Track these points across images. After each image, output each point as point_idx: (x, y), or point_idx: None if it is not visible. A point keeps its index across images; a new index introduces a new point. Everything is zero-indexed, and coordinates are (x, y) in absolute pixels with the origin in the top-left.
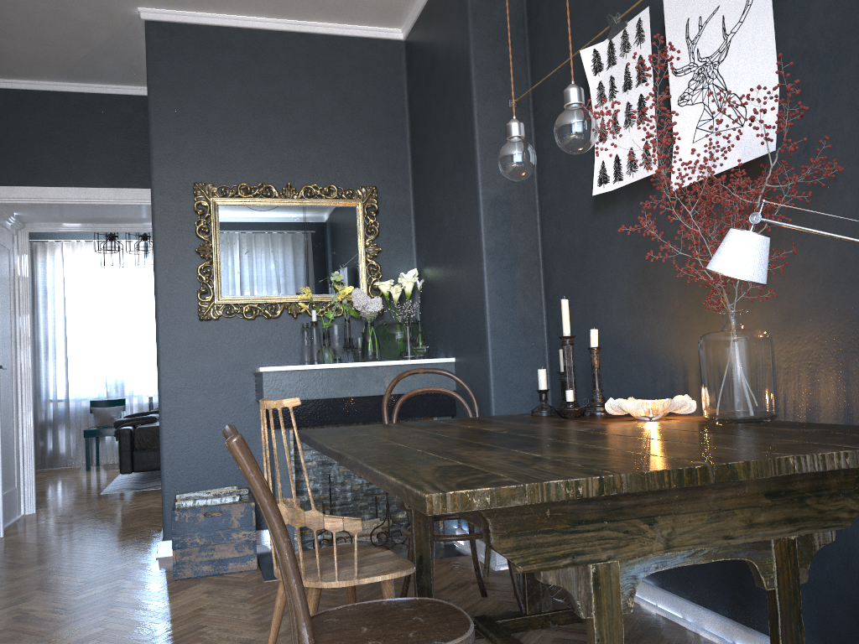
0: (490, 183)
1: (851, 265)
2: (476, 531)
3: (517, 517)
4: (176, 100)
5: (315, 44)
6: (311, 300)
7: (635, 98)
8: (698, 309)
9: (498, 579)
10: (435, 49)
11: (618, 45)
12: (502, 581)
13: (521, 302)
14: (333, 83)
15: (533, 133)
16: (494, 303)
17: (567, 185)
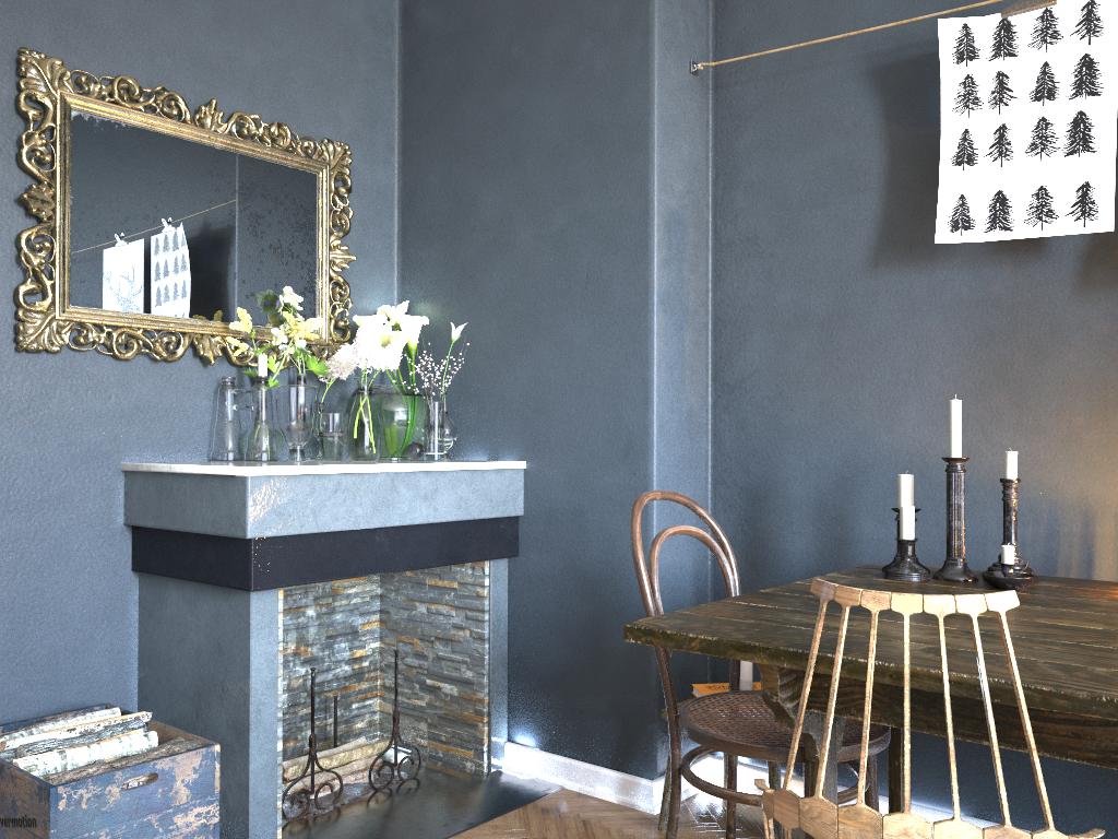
0: (667, 187)
1: None
2: (571, 747)
3: None
4: None
5: None
6: (253, 335)
7: (1064, 115)
8: None
9: (688, 830)
10: None
11: (1027, 29)
12: (702, 834)
13: (688, 384)
14: None
15: (710, 123)
16: (663, 383)
17: (800, 216)
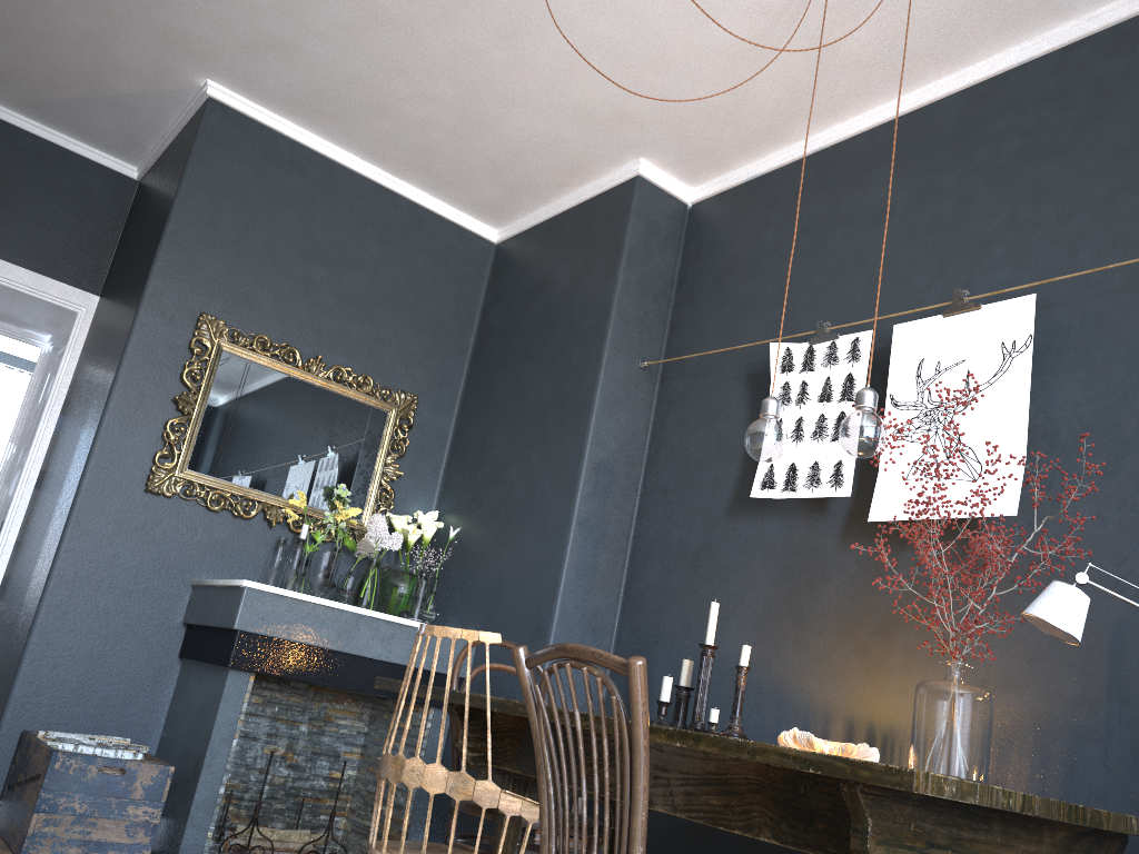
0: (600, 442)
1: (1067, 647)
2: None
3: (890, 824)
4: (214, 204)
5: (399, 207)
6: (304, 511)
7: (833, 413)
8: (860, 653)
9: None
10: (552, 272)
11: (821, 354)
12: None
13: (598, 591)
14: (405, 259)
15: (655, 404)
16: (570, 584)
17: (694, 475)
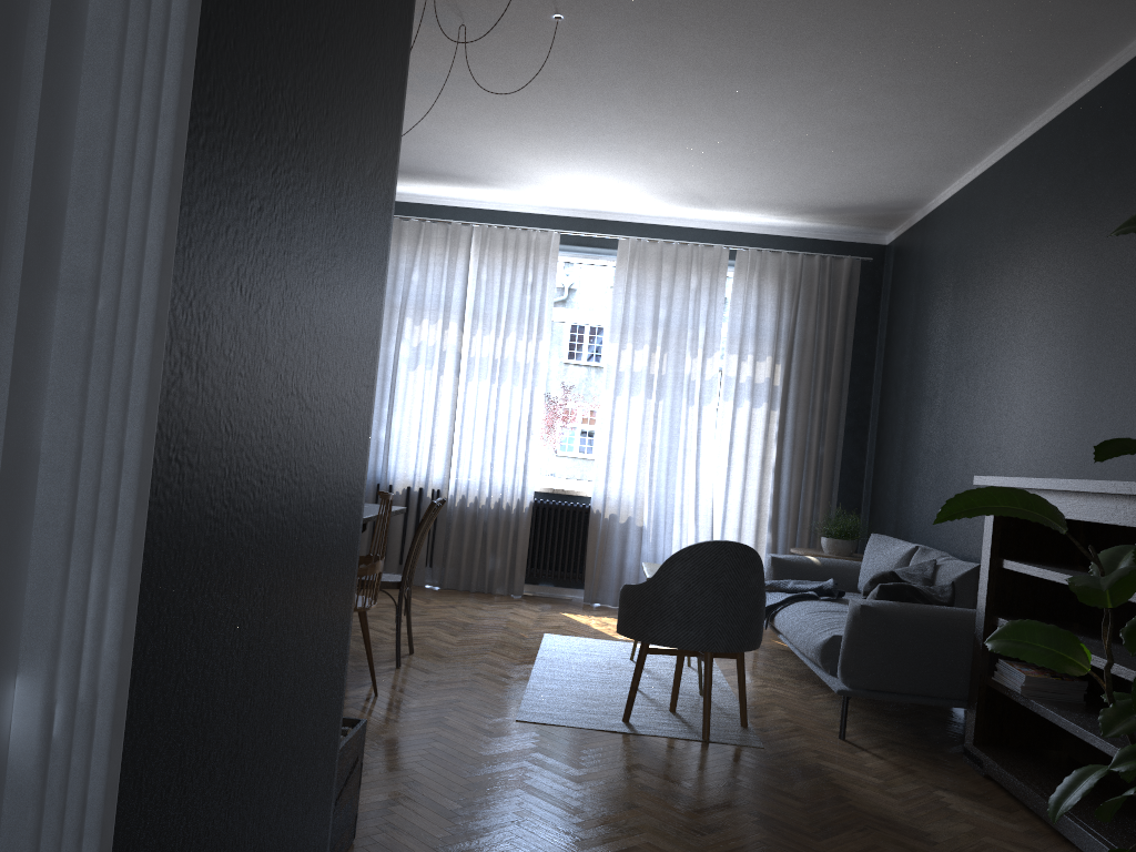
0: None
1: None
2: None
3: None
4: None
5: None
6: None
7: None
8: None
9: None
10: None
11: None
12: None
13: None
14: None
15: None
16: None
17: None
